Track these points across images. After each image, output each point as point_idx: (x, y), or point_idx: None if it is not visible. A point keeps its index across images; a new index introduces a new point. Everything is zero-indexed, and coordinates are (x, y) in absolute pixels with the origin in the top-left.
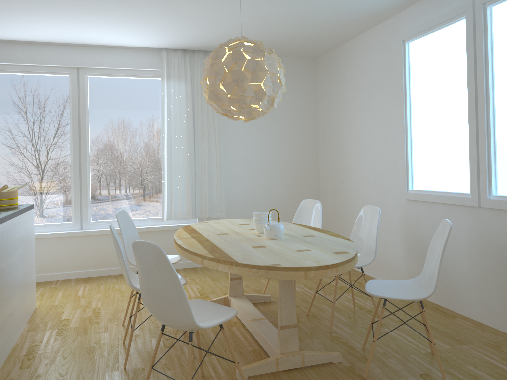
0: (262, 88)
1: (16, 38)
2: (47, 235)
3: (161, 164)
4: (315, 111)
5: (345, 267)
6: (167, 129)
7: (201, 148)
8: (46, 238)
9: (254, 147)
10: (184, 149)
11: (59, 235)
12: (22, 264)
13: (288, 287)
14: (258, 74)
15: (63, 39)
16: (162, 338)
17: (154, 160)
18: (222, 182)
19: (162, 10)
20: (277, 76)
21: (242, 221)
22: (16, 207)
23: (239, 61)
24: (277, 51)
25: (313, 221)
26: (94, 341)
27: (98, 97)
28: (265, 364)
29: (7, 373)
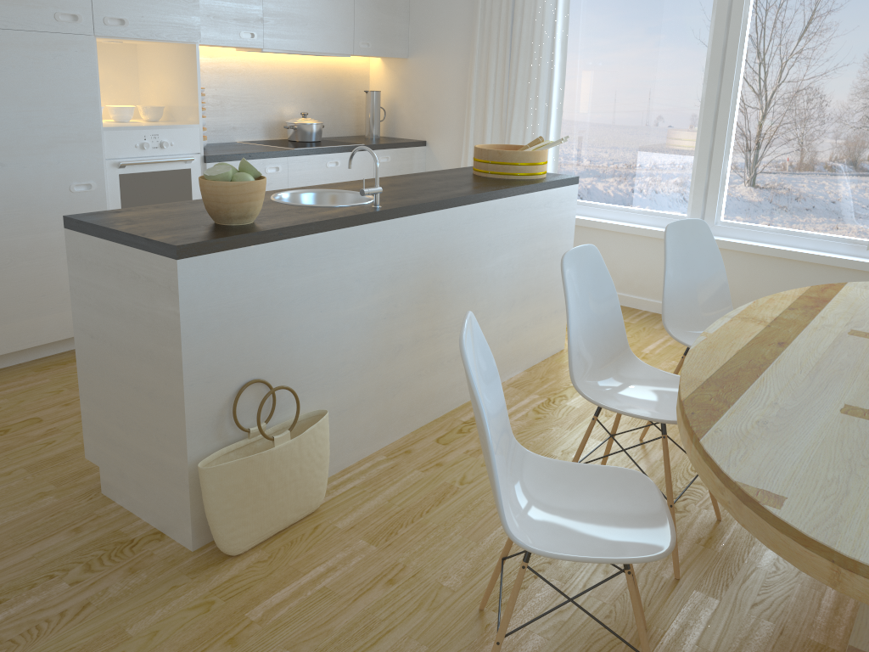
0: None
1: None
2: (638, 230)
3: None
4: None
5: None
6: None
7: None
8: (638, 235)
9: None
10: None
11: (656, 235)
12: (517, 277)
13: None
14: None
15: None
16: None
17: None
18: None
19: None
20: None
21: None
22: (532, 179)
23: None
24: None
25: None
26: (565, 447)
27: None
28: None
29: (416, 440)
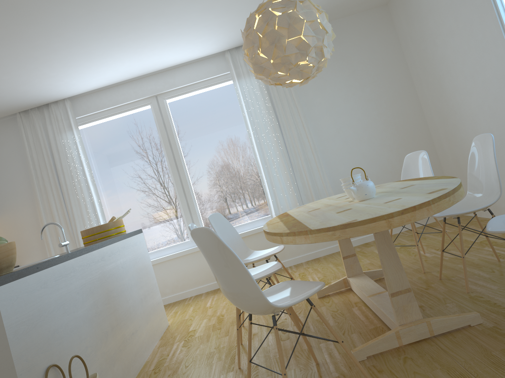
0: (303, 40)
1: (96, 86)
2: (170, 256)
3: (256, 163)
4: (403, 60)
5: (441, 205)
6: (251, 127)
7: (289, 135)
8: (170, 259)
9: (346, 118)
10: (273, 141)
11: (180, 254)
12: (138, 285)
13: (387, 247)
14: (294, 27)
15: (134, 74)
16: (279, 332)
17: (248, 161)
18: (321, 164)
19: (201, 9)
20: (317, 23)
21: (342, 194)
22: (123, 234)
23: (270, 21)
24: (339, 11)
25: (424, 175)
26: (214, 346)
27: (181, 117)
28: (383, 340)
29: None
